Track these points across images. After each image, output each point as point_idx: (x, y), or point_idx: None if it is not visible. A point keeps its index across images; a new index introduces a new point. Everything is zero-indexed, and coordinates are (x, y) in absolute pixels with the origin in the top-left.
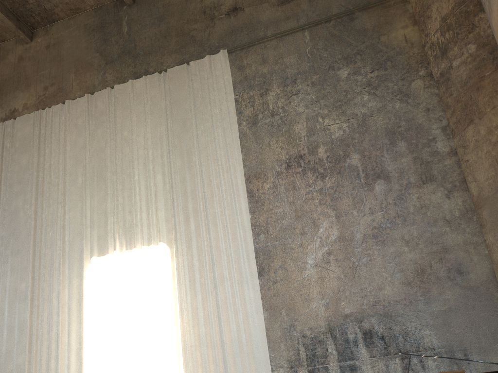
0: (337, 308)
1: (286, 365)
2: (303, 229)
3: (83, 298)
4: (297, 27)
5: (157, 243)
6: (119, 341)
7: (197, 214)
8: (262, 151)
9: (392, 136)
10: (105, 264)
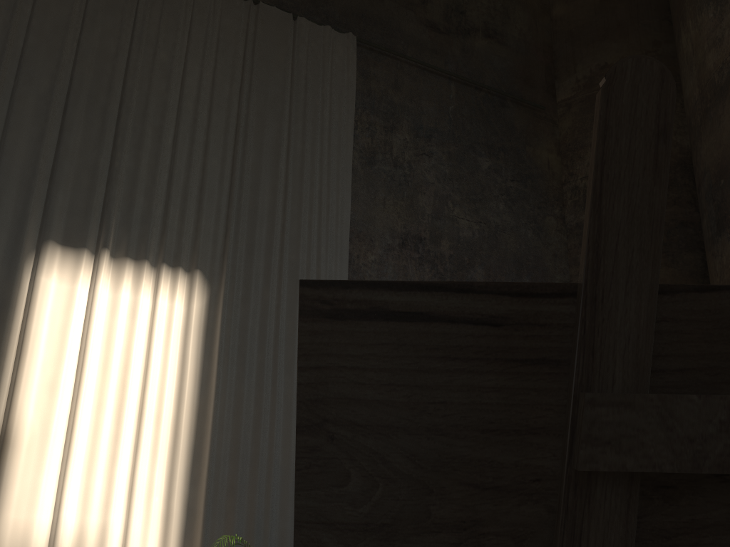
0: None
1: None
2: None
3: (10, 310)
4: (448, 73)
5: (189, 269)
6: (82, 414)
7: (270, 253)
8: (374, 206)
9: (519, 267)
10: (75, 265)
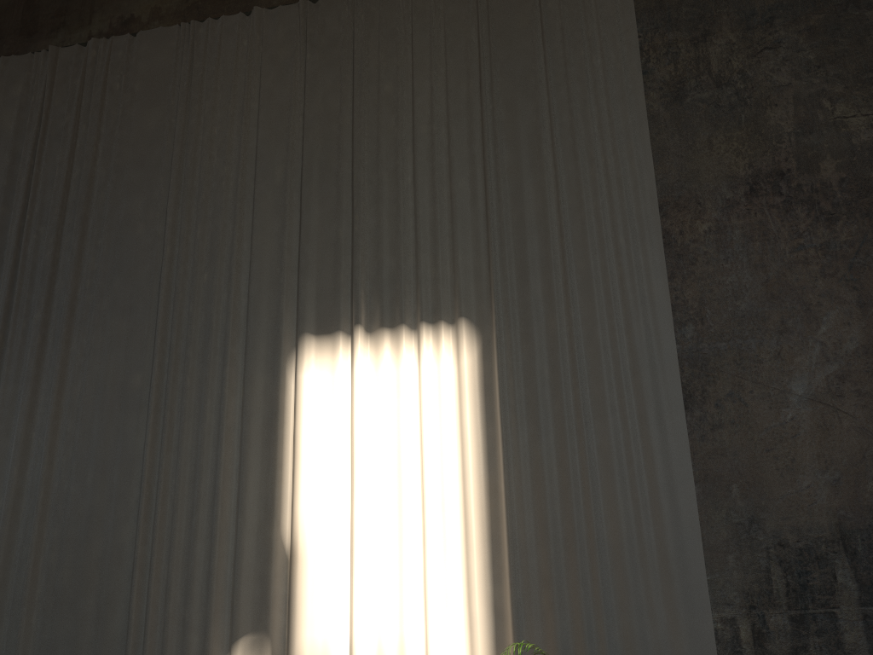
0: (859, 493)
1: (739, 602)
2: (784, 324)
3: (279, 417)
4: None
5: (453, 319)
6: (360, 515)
7: (549, 268)
8: (694, 155)
9: None
10: (332, 352)
